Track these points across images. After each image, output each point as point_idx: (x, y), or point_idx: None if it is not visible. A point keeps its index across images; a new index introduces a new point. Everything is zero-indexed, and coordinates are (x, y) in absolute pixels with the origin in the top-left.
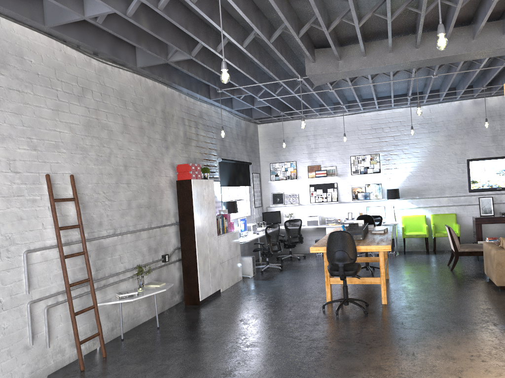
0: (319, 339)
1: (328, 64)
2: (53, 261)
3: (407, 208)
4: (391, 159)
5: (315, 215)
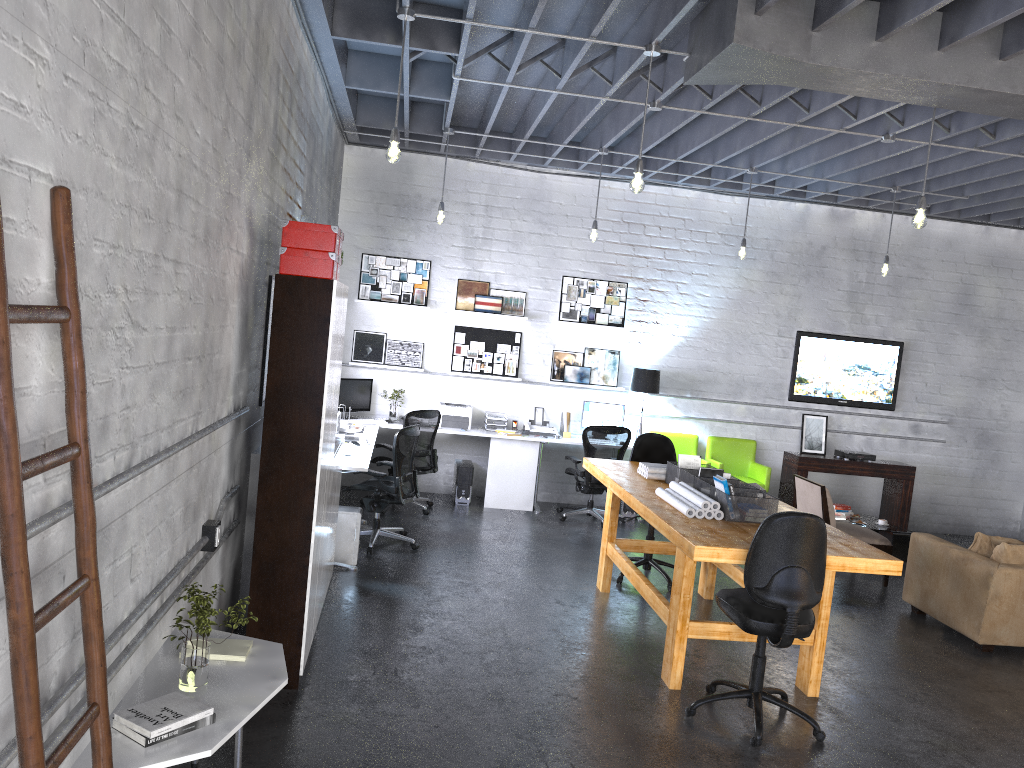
0: None
1: (789, 33)
2: None
3: (665, 416)
4: (650, 300)
5: (456, 403)
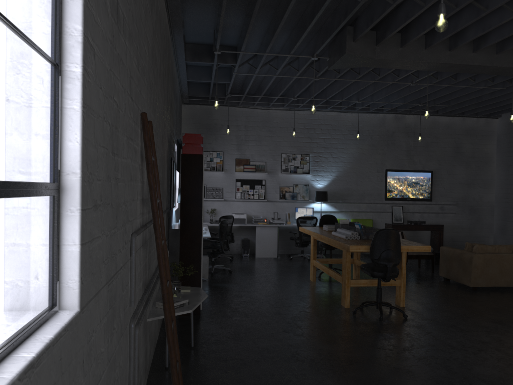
0: (411, 348)
1: (367, 48)
2: (138, 252)
3: (331, 211)
4: (320, 161)
5: (239, 213)
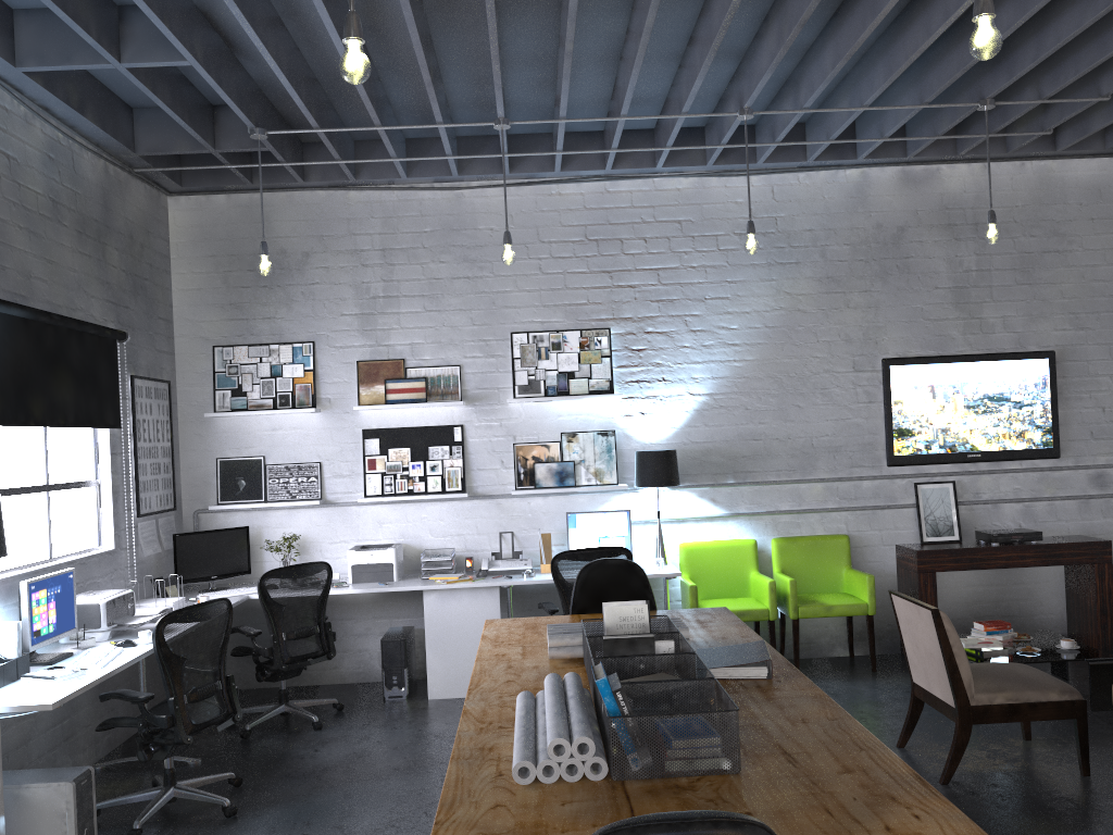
0: None
1: None
2: None
3: (699, 517)
4: (648, 348)
5: (382, 543)
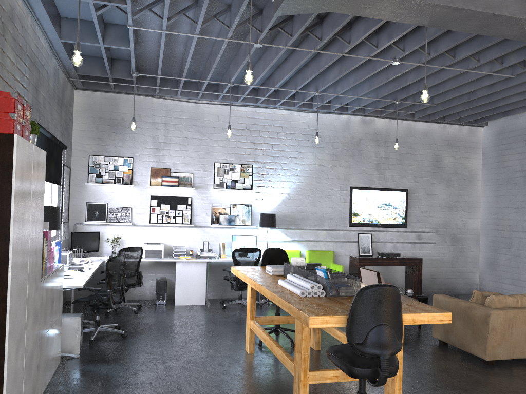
0: None
1: None
2: None
3: (280, 240)
4: (266, 174)
5: (154, 243)
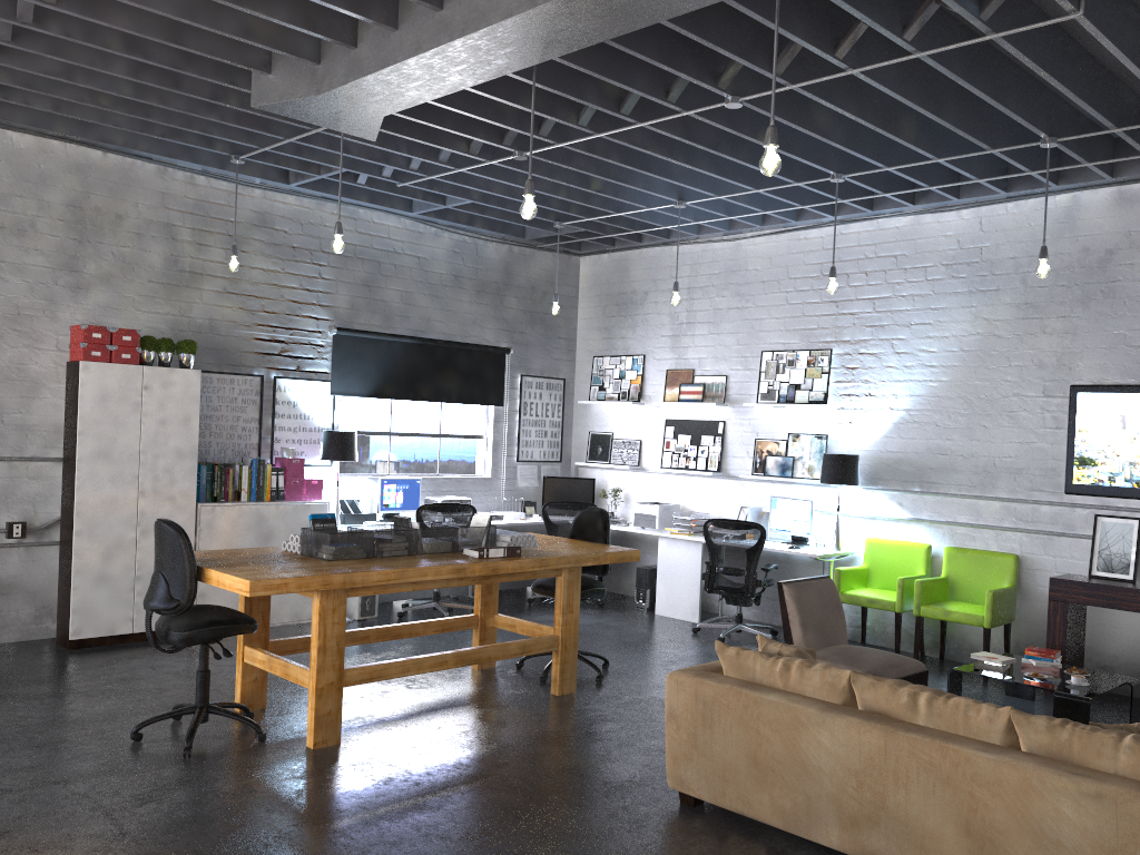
0: None
1: (296, 77)
2: None
3: (885, 517)
4: (860, 367)
5: (670, 503)
